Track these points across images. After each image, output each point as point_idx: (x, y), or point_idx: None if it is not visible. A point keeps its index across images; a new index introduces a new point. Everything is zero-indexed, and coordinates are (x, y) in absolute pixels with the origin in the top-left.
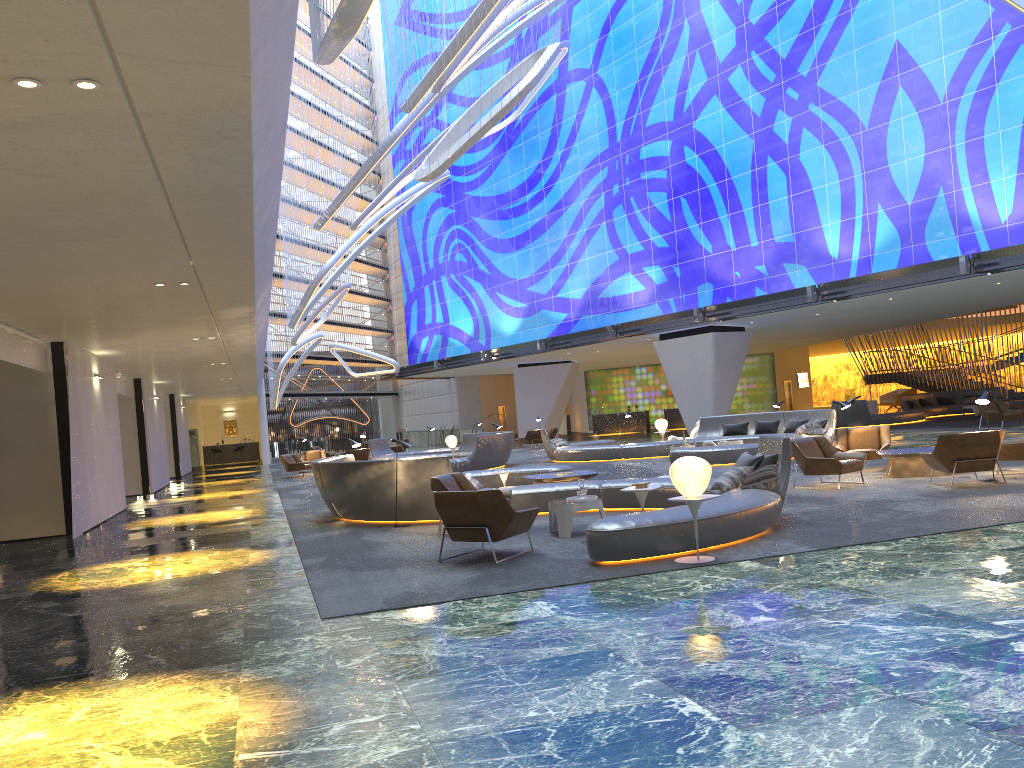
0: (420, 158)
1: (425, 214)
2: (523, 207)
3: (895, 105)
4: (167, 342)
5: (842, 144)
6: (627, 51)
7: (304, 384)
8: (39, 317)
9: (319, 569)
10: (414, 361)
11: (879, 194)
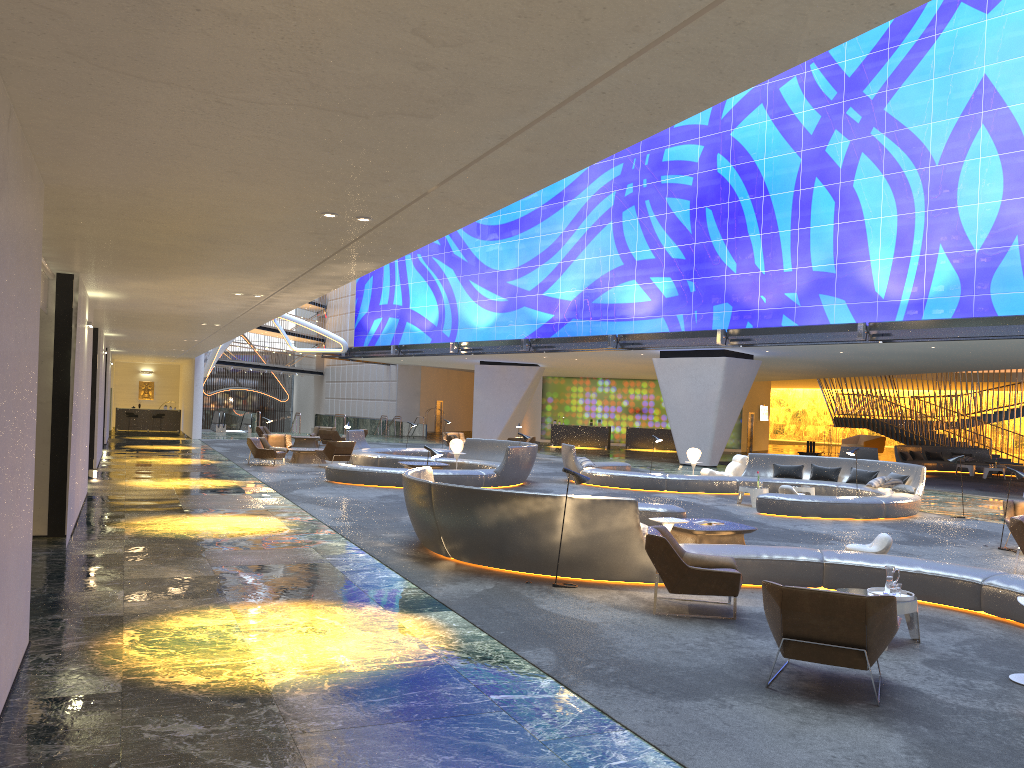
0: None
1: None
2: None
3: (974, 143)
4: (197, 293)
5: (906, 177)
6: None
7: (231, 351)
8: (88, 237)
9: (583, 683)
10: (361, 342)
11: (942, 235)
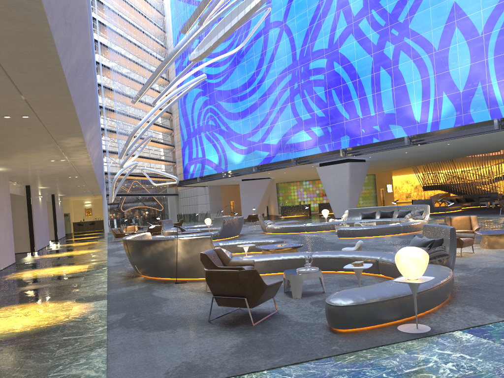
0: (190, 66)
1: (193, 100)
2: (245, 95)
3: (453, 37)
4: (35, 162)
5: (423, 59)
6: (302, 11)
7: (128, 189)
8: None
9: (118, 327)
10: (186, 177)
11: (444, 86)
